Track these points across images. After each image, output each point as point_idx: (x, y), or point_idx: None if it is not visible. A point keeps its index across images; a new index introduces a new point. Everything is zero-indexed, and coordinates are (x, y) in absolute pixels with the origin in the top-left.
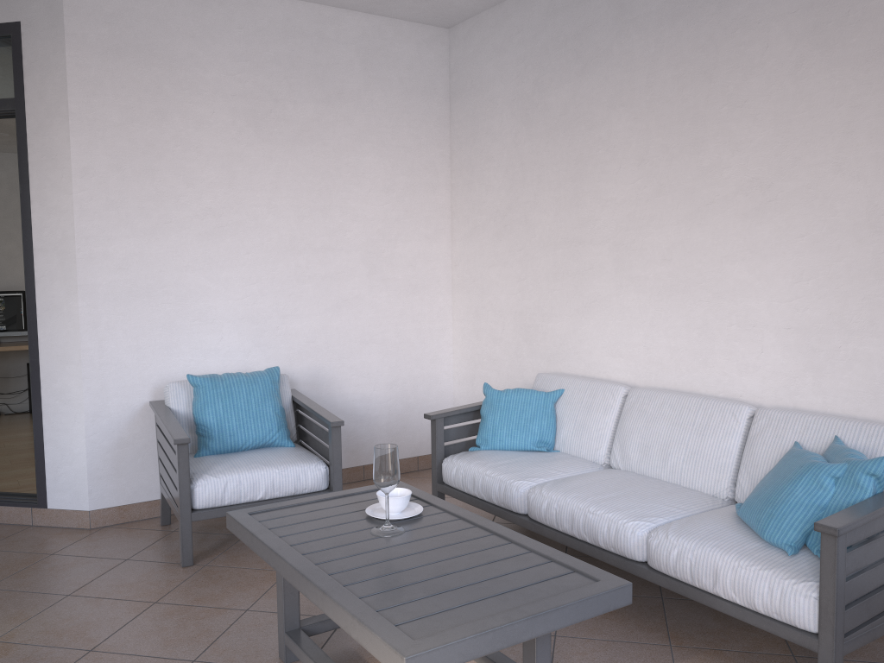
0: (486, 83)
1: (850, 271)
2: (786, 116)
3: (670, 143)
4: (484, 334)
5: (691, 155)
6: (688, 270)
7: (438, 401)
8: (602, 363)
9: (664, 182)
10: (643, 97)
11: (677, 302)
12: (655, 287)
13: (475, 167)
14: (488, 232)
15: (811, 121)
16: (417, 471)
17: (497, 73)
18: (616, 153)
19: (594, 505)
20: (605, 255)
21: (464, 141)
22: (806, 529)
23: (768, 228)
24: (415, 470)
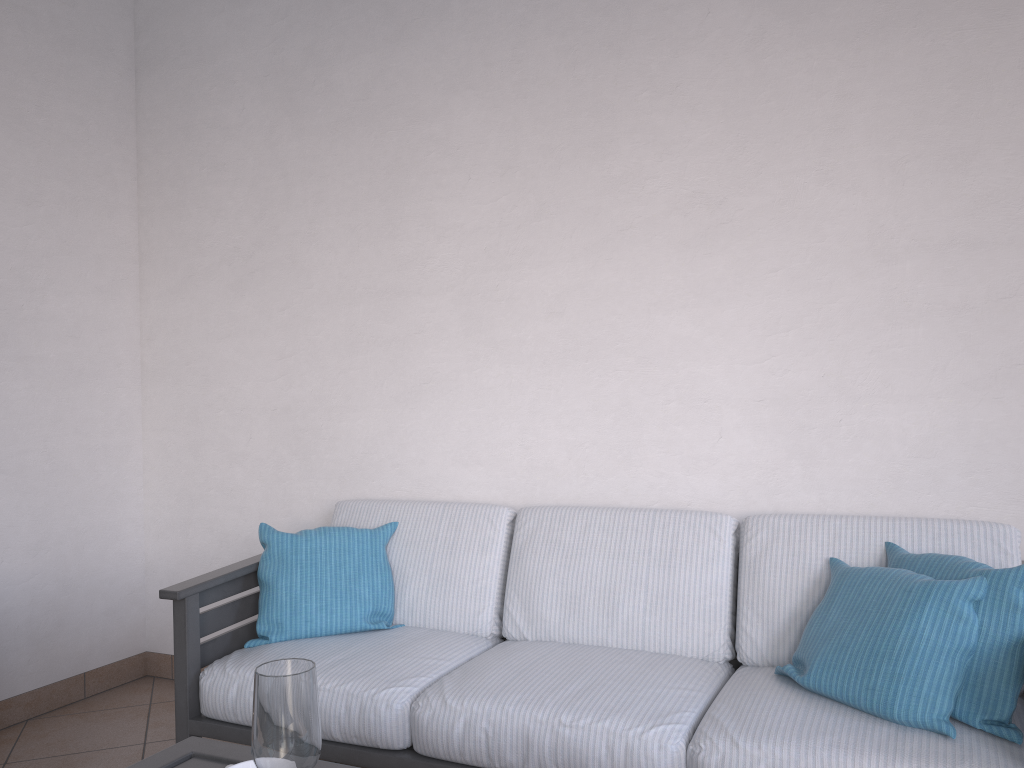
0: (211, 48)
1: (850, 315)
2: (743, 106)
3: (556, 143)
4: (211, 449)
5: (591, 161)
6: (594, 326)
7: (121, 570)
8: (444, 478)
9: (547, 199)
10: (507, 76)
11: (576, 374)
12: (538, 355)
13: (189, 179)
14: (217, 283)
15: (781, 114)
16: (84, 700)
17: (234, 34)
18: (462, 157)
19: (566, 710)
20: (446, 311)
21: (166, 138)
22: (957, 690)
23: (722, 261)
24: (80, 698)
